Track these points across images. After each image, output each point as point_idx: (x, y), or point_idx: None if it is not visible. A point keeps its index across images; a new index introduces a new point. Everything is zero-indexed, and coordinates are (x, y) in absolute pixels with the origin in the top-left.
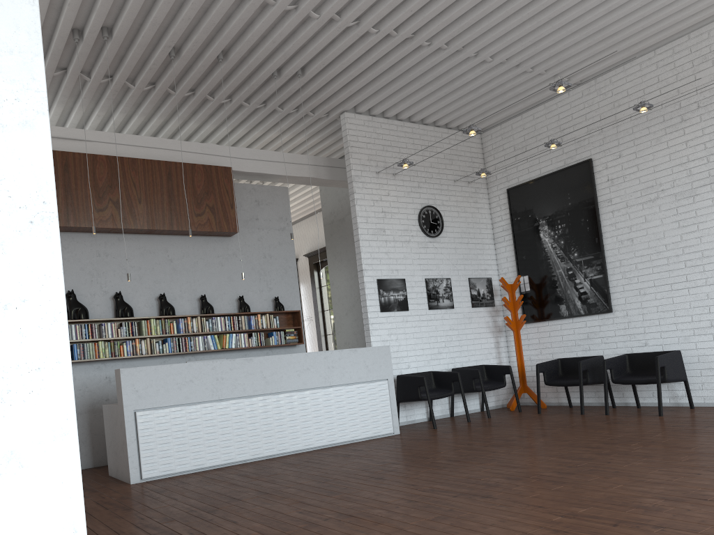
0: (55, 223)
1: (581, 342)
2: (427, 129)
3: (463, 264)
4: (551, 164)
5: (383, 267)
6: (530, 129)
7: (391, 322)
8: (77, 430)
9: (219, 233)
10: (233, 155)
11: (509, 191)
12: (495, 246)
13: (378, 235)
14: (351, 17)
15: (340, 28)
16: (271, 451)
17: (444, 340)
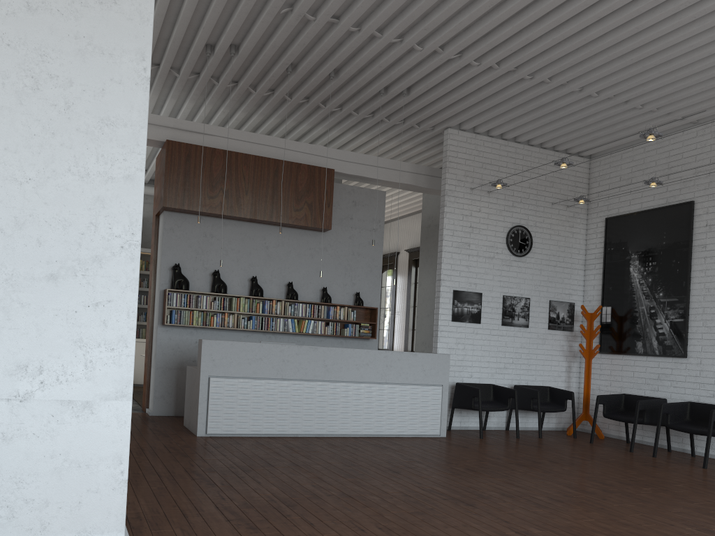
0: (138, 249)
1: (651, 381)
2: (531, 150)
3: (546, 286)
4: (653, 200)
5: (461, 280)
6: (639, 162)
7: (461, 332)
8: (166, 382)
9: (314, 228)
10: (338, 158)
11: (607, 221)
12: (585, 272)
13: (462, 248)
14: (452, 52)
15: (442, 60)
16: (321, 430)
17: (512, 356)
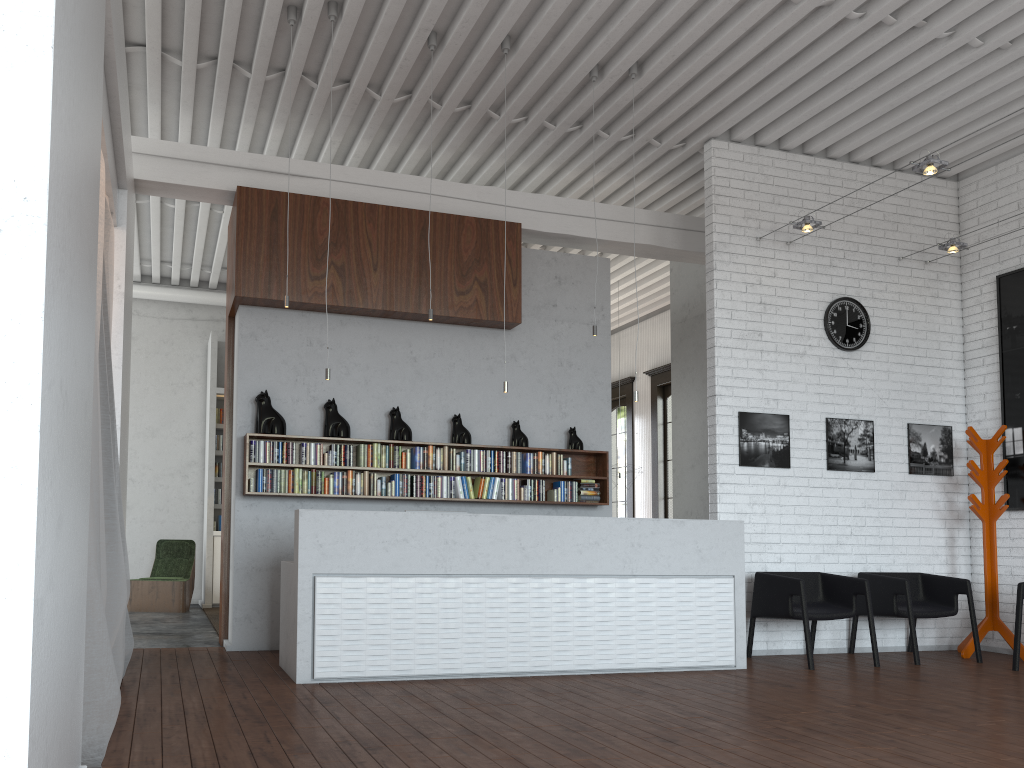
0: (40, 234)
1: None
2: (856, 170)
3: (900, 399)
4: None
5: (751, 394)
6: None
7: (756, 484)
8: (253, 593)
9: (492, 322)
10: (527, 206)
11: (1000, 280)
12: (965, 373)
13: (749, 340)
14: None
15: None
16: (521, 665)
17: (850, 523)
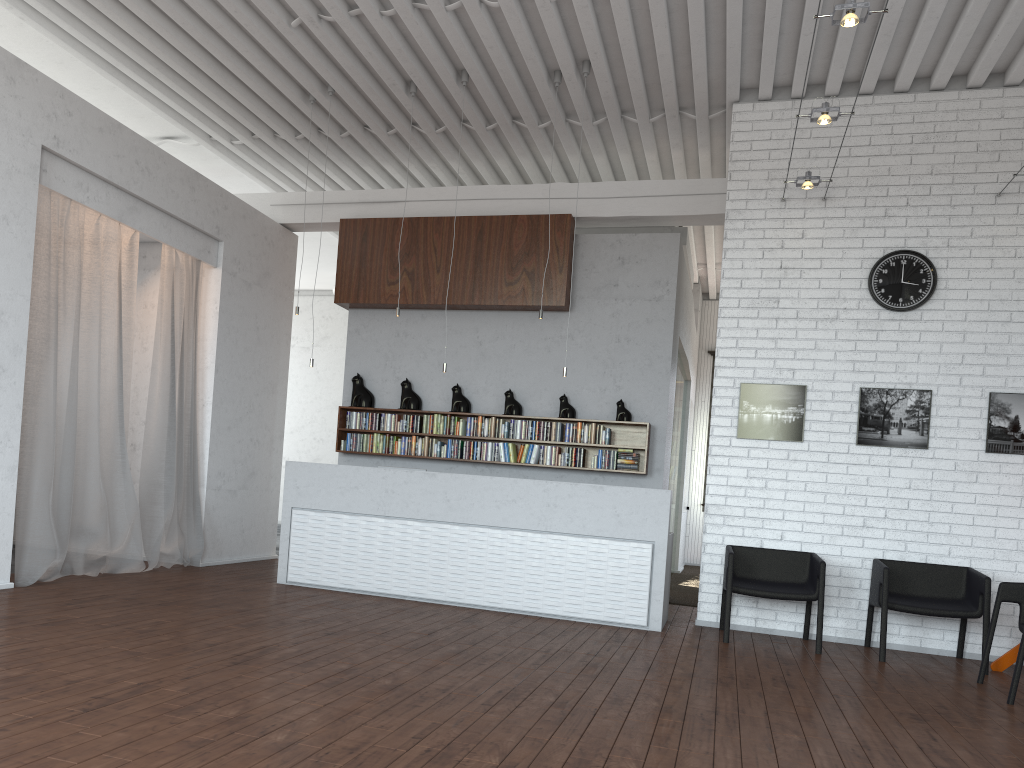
0: None
1: None
2: (937, 99)
3: (980, 364)
4: None
5: (759, 364)
6: None
7: (757, 457)
8: None
9: (540, 307)
10: (590, 195)
11: None
12: None
13: (762, 308)
14: None
15: (545, 7)
16: (439, 594)
17: (885, 505)
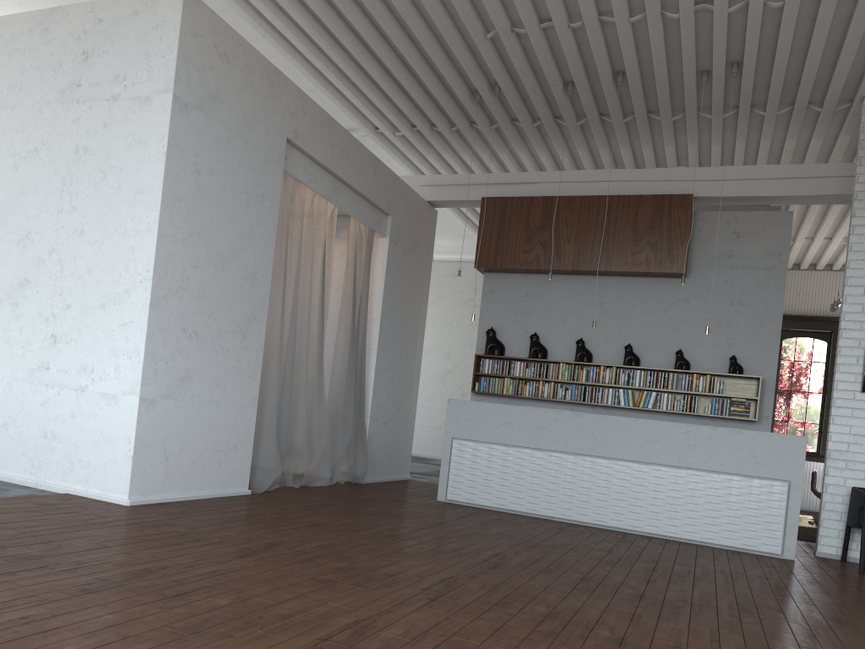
0: (150, 282)
1: None
2: None
3: None
4: None
5: None
6: None
7: None
8: None
9: (661, 273)
10: (709, 178)
11: None
12: None
13: None
14: (719, 3)
15: (721, 17)
16: (584, 517)
17: None
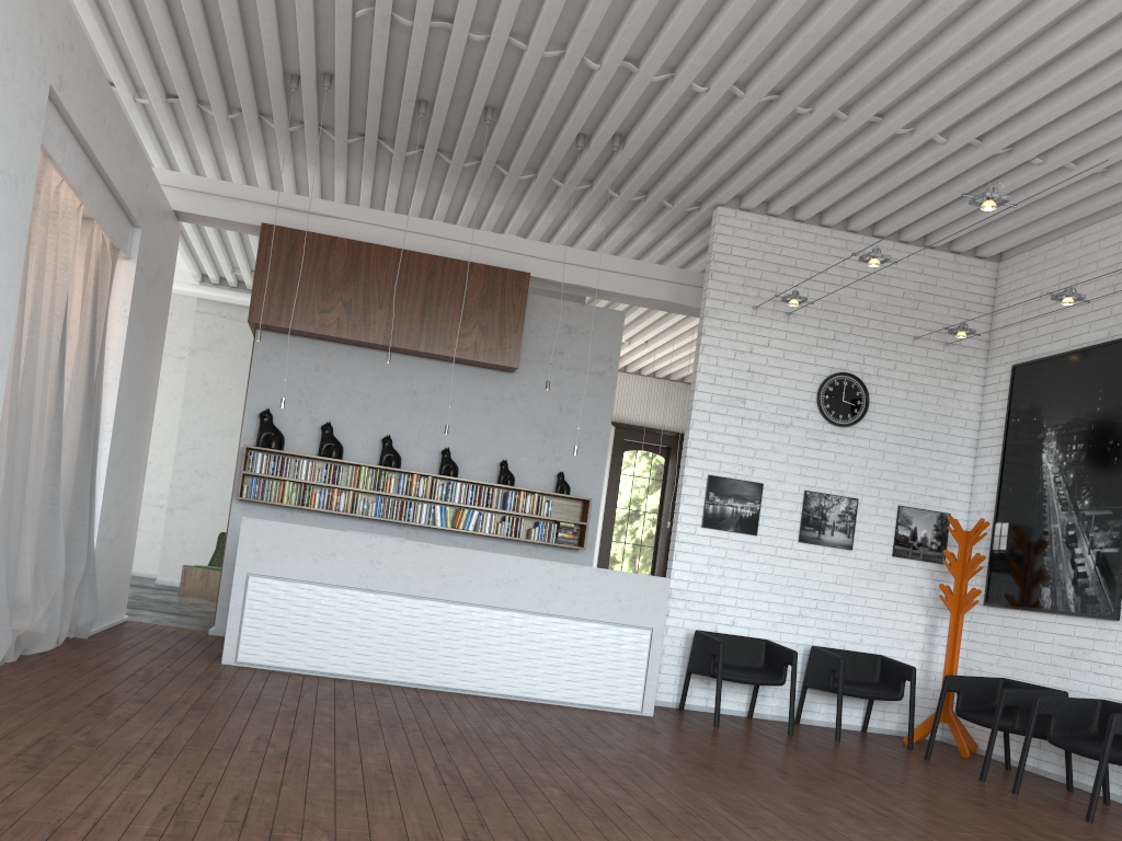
0: None
1: (1060, 661)
2: (878, 245)
3: (893, 480)
4: (1087, 333)
5: (725, 459)
6: (1072, 265)
7: (718, 546)
8: None
9: (490, 365)
10: (544, 256)
11: (1015, 370)
12: (975, 461)
13: (731, 406)
14: (649, 69)
15: (641, 84)
16: (427, 679)
17: (817, 597)
